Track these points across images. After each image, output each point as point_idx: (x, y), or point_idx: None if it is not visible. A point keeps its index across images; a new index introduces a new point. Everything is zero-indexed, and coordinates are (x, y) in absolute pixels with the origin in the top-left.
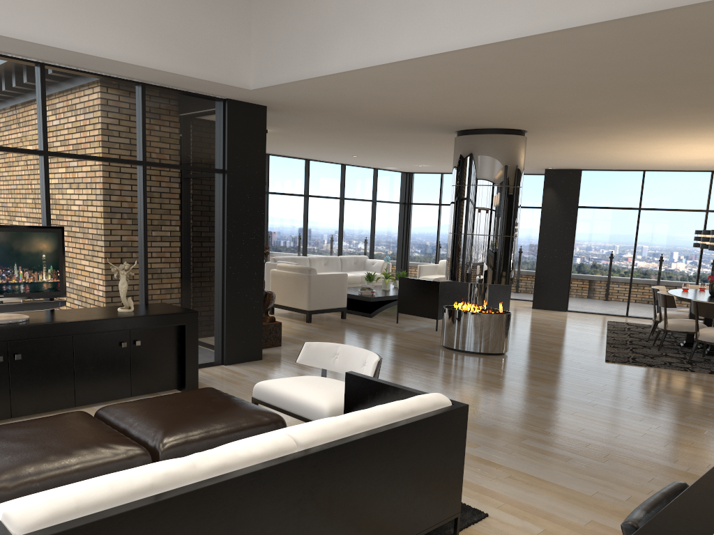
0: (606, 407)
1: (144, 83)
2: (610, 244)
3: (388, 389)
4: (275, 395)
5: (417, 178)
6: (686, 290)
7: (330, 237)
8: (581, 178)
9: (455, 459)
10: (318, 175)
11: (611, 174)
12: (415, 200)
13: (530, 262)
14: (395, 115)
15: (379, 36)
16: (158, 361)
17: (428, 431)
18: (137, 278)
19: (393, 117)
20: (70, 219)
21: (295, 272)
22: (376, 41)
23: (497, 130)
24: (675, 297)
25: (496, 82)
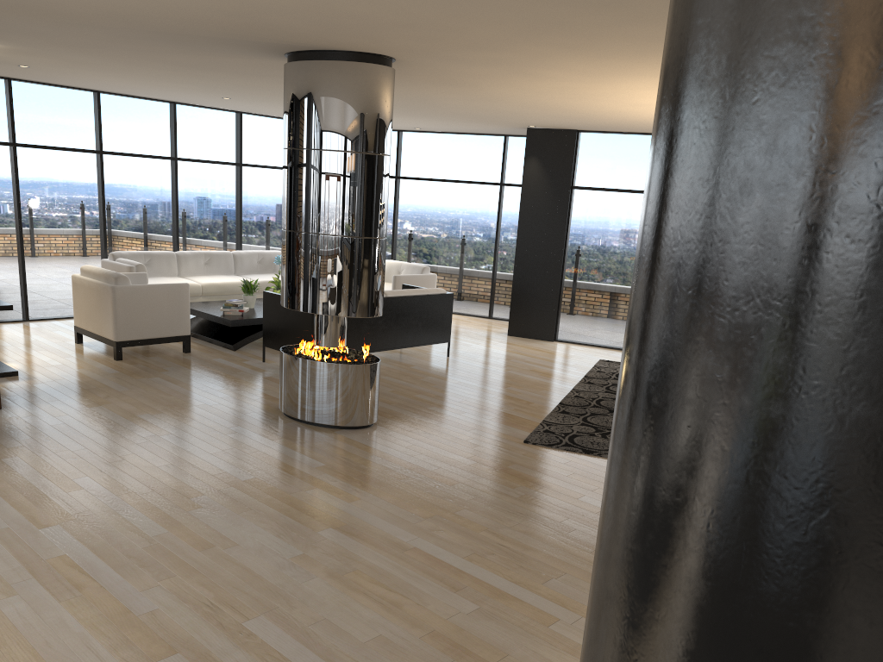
0: (423, 556)
1: None
2: (617, 245)
3: None
4: None
5: None
6: None
7: (221, 222)
8: (578, 144)
9: None
10: (195, 128)
11: (621, 139)
12: None
13: None
14: (122, 16)
15: None
16: None
17: None
18: None
19: (129, 21)
20: None
21: (100, 280)
22: None
23: (338, 54)
24: None
25: None
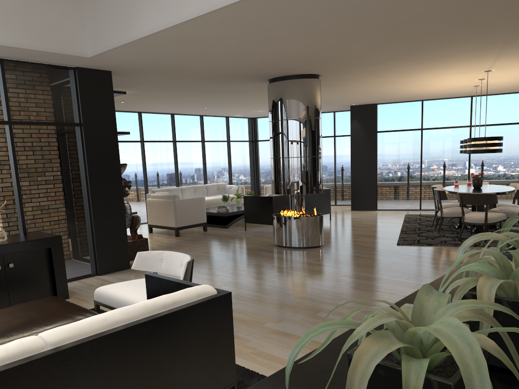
0: (389, 280)
1: (2, 59)
2: (403, 157)
3: (174, 285)
4: (108, 297)
5: (260, 121)
6: (457, 185)
7: (197, 171)
8: (377, 110)
9: (224, 338)
10: (182, 125)
11: (399, 105)
12: (260, 138)
13: (348, 176)
14: (213, 70)
15: (171, 2)
16: (32, 278)
17: (190, 318)
18: (15, 214)
19: (213, 72)
20: None
21: (164, 199)
22: (169, 6)
23: (297, 76)
24: (447, 191)
25: (273, 33)
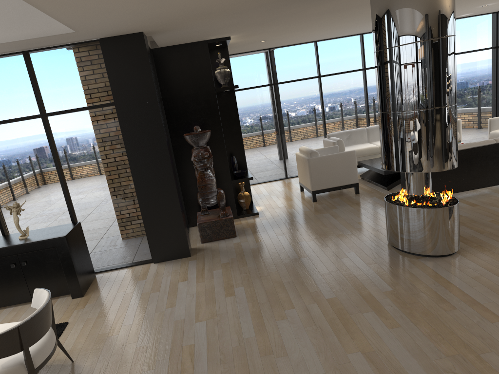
0: None
1: (24, 51)
2: None
3: None
4: None
5: None
6: None
7: None
8: None
9: None
10: None
11: None
12: None
13: None
14: None
15: None
16: (47, 275)
17: None
18: (64, 204)
19: (255, 0)
20: (1, 169)
21: (305, 155)
22: None
23: None
24: None
25: None
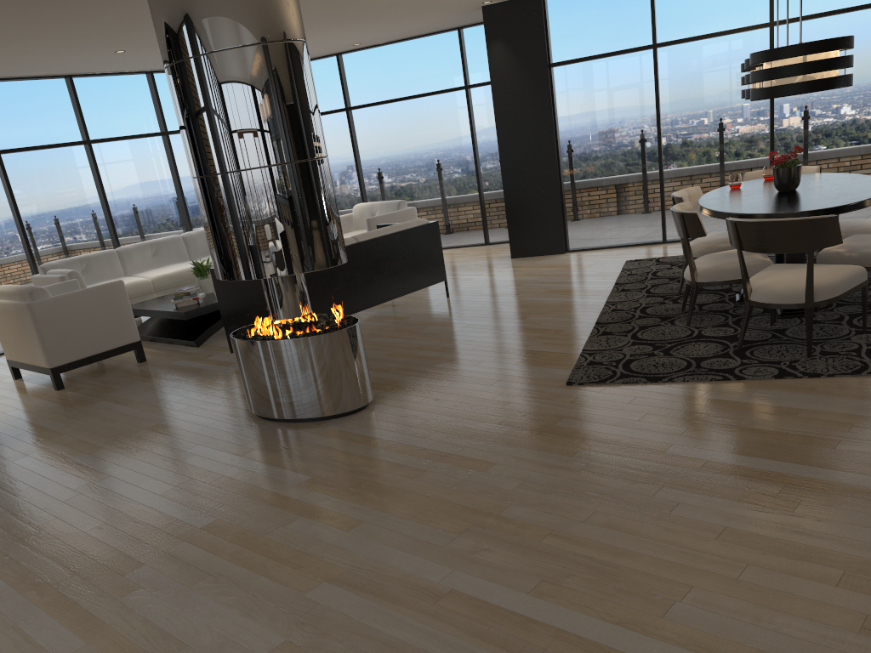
0: (468, 604)
1: None
2: (617, 122)
3: None
4: None
5: None
6: (737, 187)
7: (161, 204)
8: (546, 11)
9: None
10: (102, 101)
11: None
12: None
13: None
14: None
15: None
16: None
17: None
18: None
19: None
20: None
21: (16, 299)
22: None
23: None
24: (706, 211)
25: None
